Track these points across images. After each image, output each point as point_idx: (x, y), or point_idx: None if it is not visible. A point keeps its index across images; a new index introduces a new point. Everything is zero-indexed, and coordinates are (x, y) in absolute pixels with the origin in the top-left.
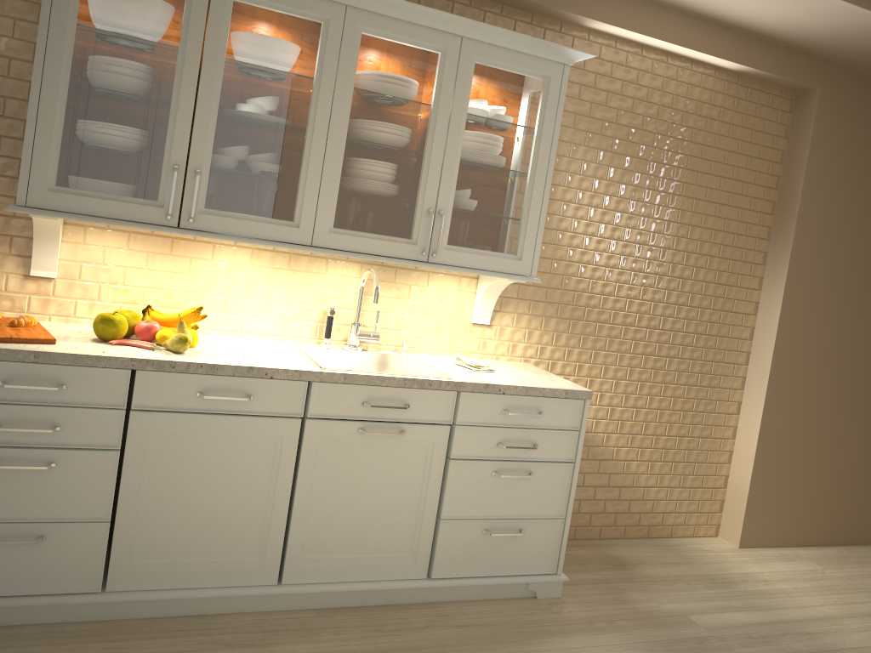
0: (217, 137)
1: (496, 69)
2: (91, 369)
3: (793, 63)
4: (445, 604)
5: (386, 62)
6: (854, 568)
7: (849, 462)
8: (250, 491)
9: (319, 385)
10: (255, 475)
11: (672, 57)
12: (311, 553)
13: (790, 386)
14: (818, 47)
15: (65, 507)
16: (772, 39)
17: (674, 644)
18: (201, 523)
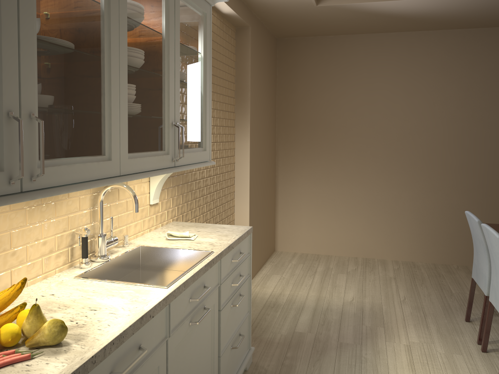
0: (39, 69)
1: (186, 5)
2: None
3: (244, 11)
4: None
5: None
6: (285, 269)
7: (266, 220)
8: None
9: (171, 302)
10: None
11: None
12: None
13: (253, 190)
14: (257, 3)
15: None
16: None
17: (317, 349)
18: None
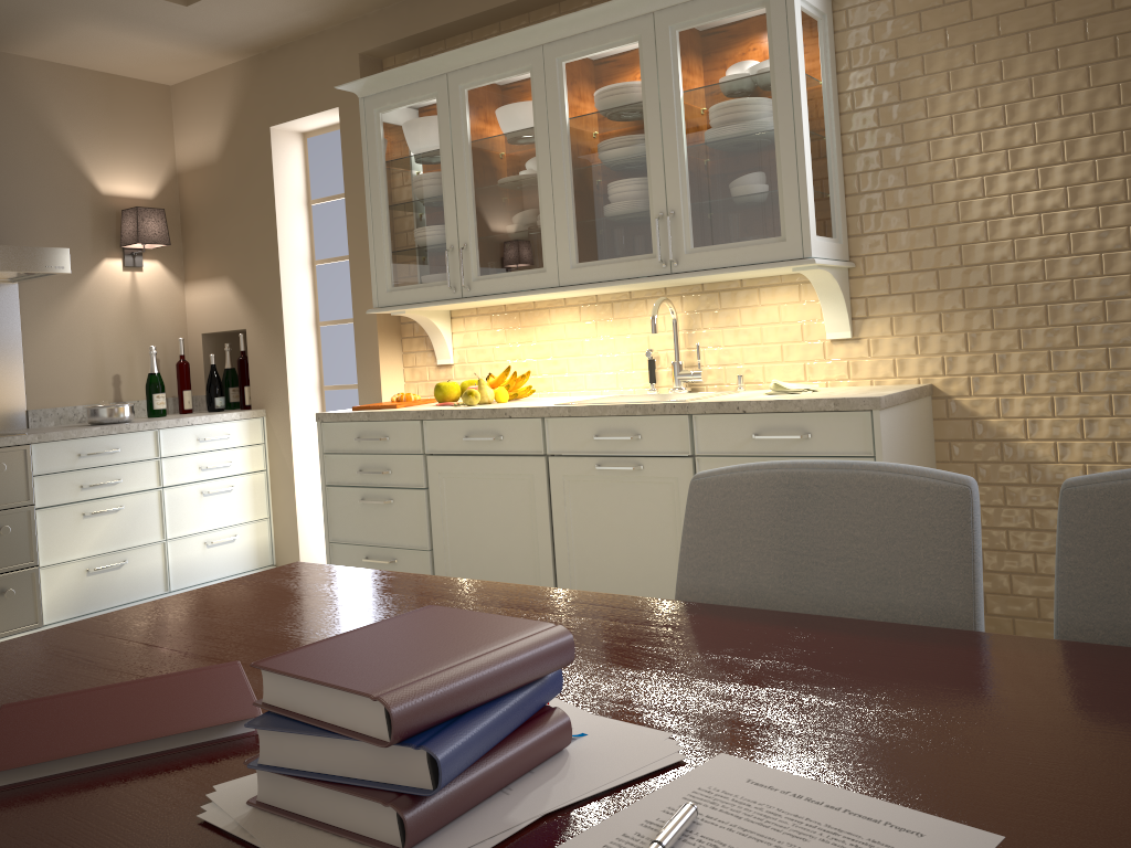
0: (476, 211)
1: (703, 26)
2: (400, 423)
3: None
4: None
5: (589, 79)
6: None
7: None
8: (519, 530)
9: (552, 421)
10: (520, 514)
11: None
12: None
13: None
14: None
15: (403, 536)
16: None
17: None
18: (489, 558)
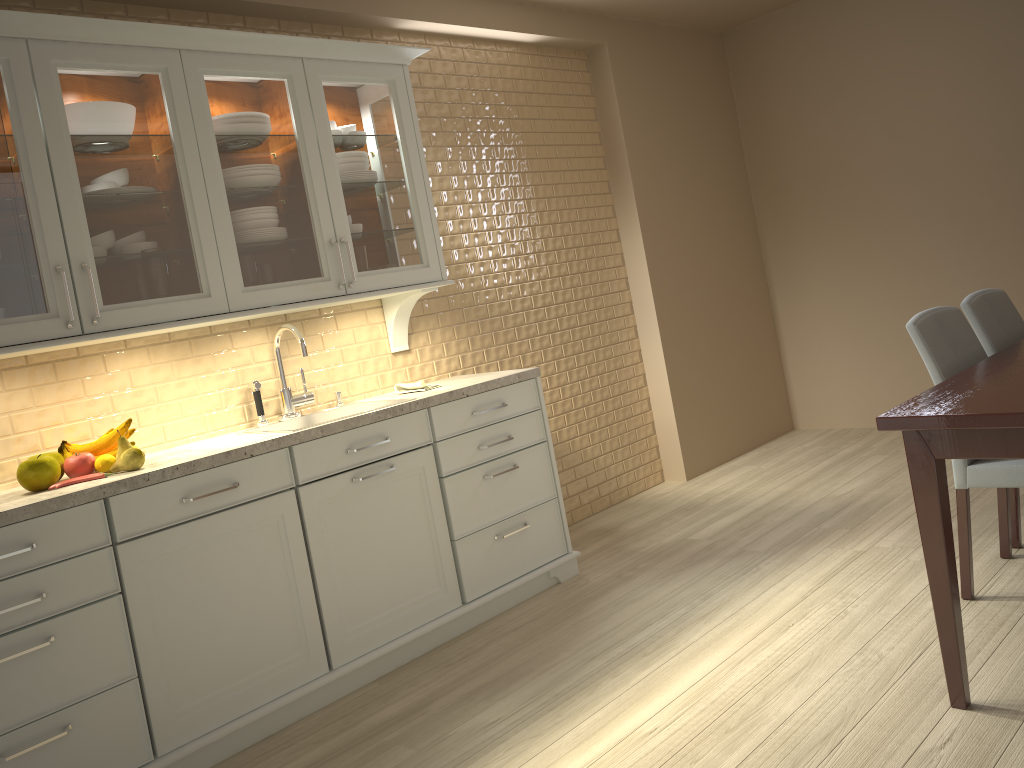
0: (90, 223)
1: (343, 84)
2: (57, 514)
3: (579, 24)
4: (488, 623)
5: (238, 101)
6: (778, 456)
7: (739, 371)
8: (270, 585)
9: (299, 448)
10: (269, 566)
11: (477, 42)
12: (350, 625)
13: (675, 318)
14: (596, 4)
15: (81, 681)
16: (556, 5)
17: (693, 559)
18: (232, 639)
